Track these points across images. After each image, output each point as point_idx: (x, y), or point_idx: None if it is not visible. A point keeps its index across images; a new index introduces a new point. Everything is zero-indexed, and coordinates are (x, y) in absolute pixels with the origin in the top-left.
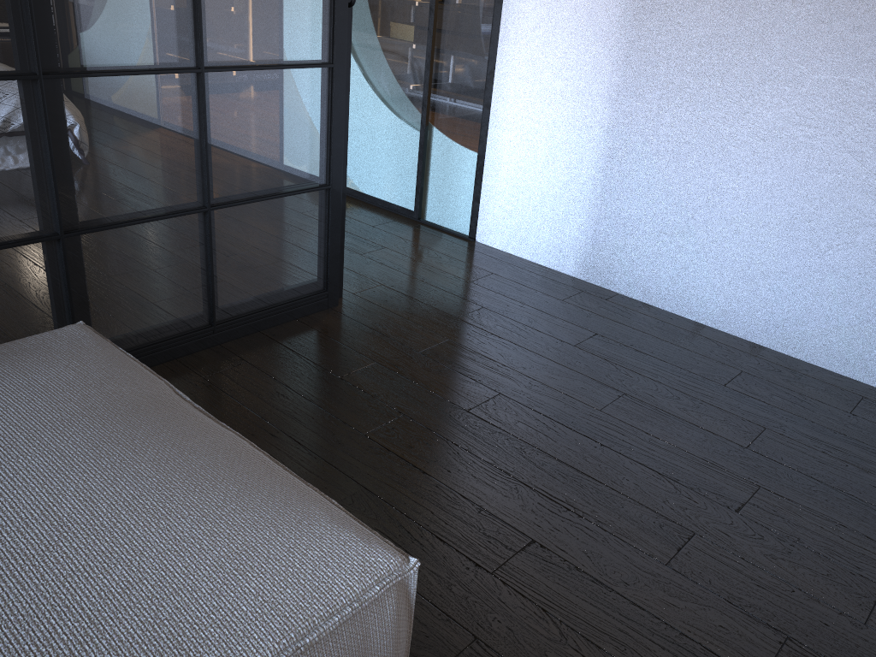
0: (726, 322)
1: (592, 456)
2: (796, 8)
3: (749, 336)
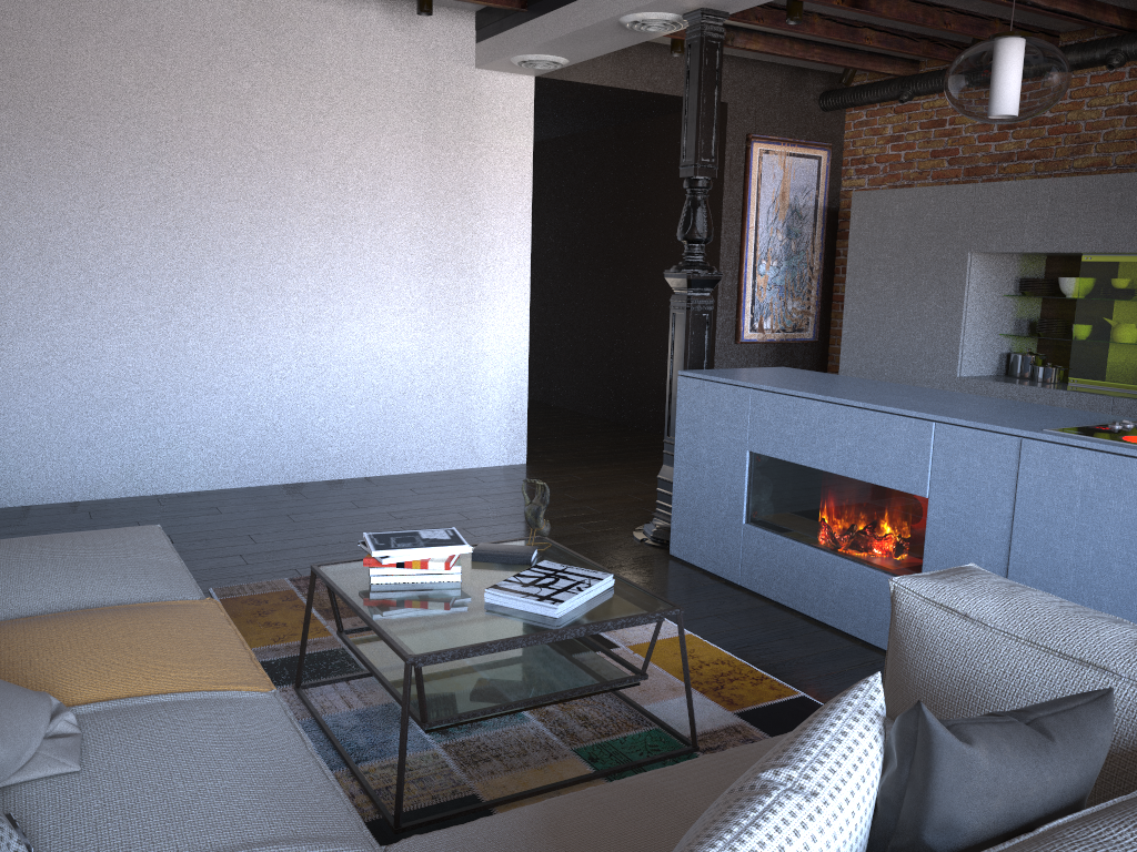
0: (47, 496)
1: None
2: (22, 288)
3: (68, 498)
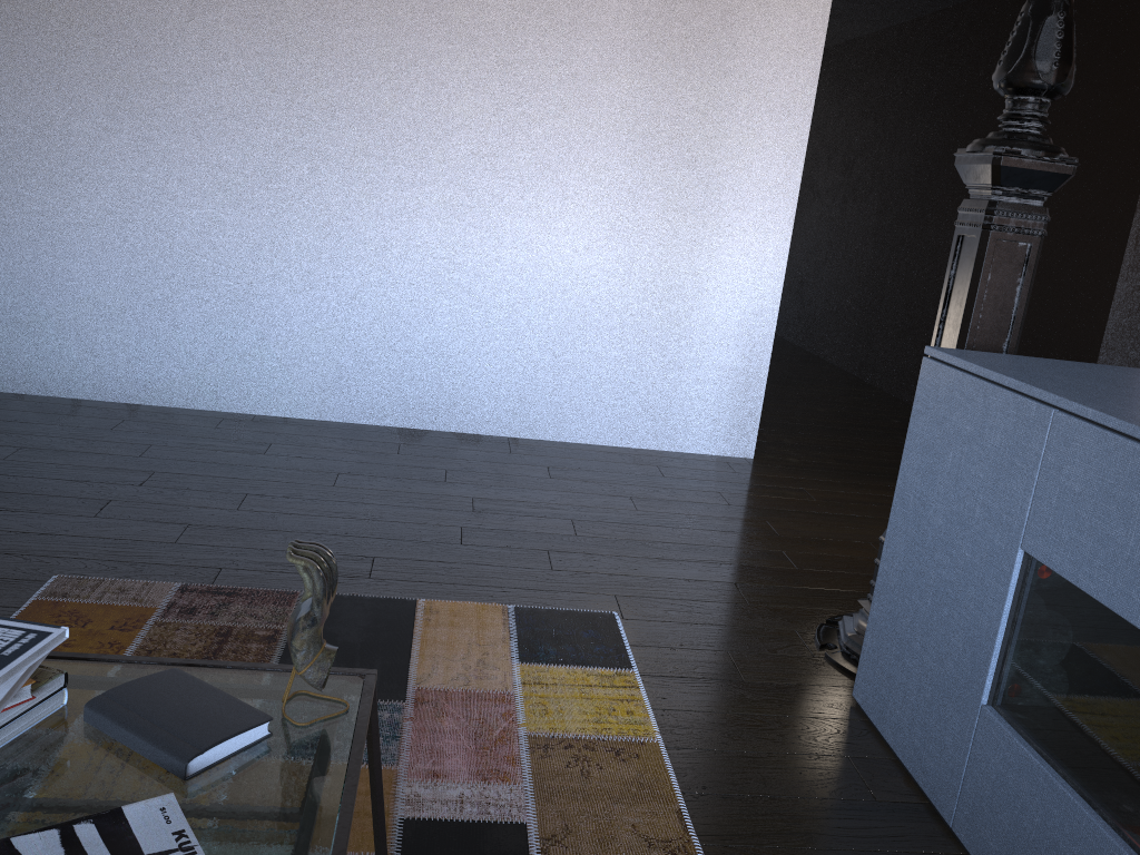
0: (101, 391)
1: (9, 482)
2: (87, 121)
3: (125, 399)
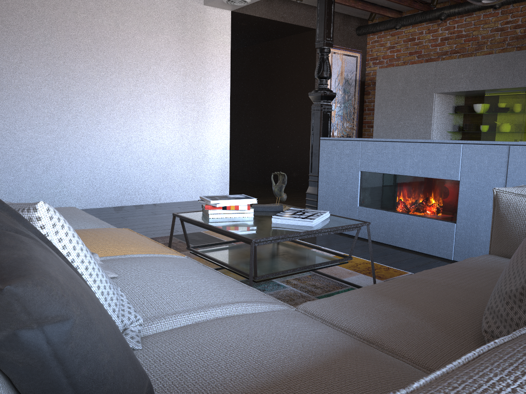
0: None
1: None
2: None
3: None
